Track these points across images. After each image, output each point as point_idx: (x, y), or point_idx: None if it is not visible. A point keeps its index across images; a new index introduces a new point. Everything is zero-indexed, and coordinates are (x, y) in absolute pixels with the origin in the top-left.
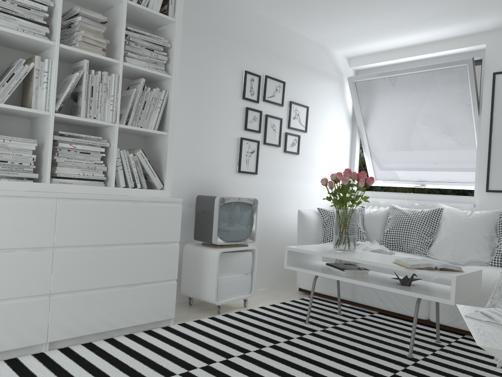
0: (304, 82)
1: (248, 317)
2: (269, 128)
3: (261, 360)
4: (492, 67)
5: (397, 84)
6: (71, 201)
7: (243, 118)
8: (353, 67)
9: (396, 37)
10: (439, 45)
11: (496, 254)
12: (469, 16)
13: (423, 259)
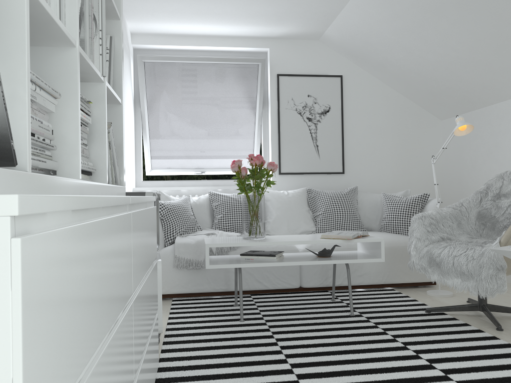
0: None
1: (190, 335)
2: None
3: (312, 361)
4: (276, 70)
5: (192, 71)
6: (131, 210)
7: None
8: (136, 44)
9: (203, 24)
10: (229, 41)
11: (320, 223)
12: (275, 22)
13: (335, 231)
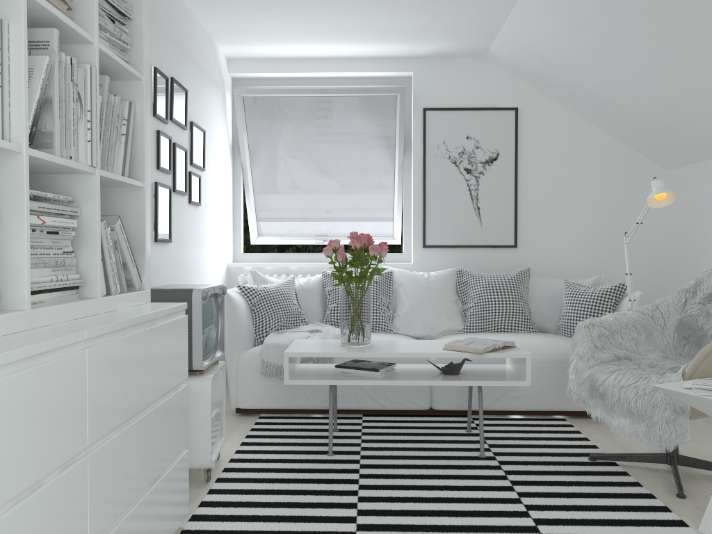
0: (199, 91)
1: (254, 472)
2: (177, 166)
3: (389, 522)
4: (422, 102)
5: (306, 107)
6: (97, 343)
7: (155, 149)
8: (235, 73)
9: (318, 44)
10: (358, 64)
11: (470, 319)
12: (416, 38)
13: (467, 339)
